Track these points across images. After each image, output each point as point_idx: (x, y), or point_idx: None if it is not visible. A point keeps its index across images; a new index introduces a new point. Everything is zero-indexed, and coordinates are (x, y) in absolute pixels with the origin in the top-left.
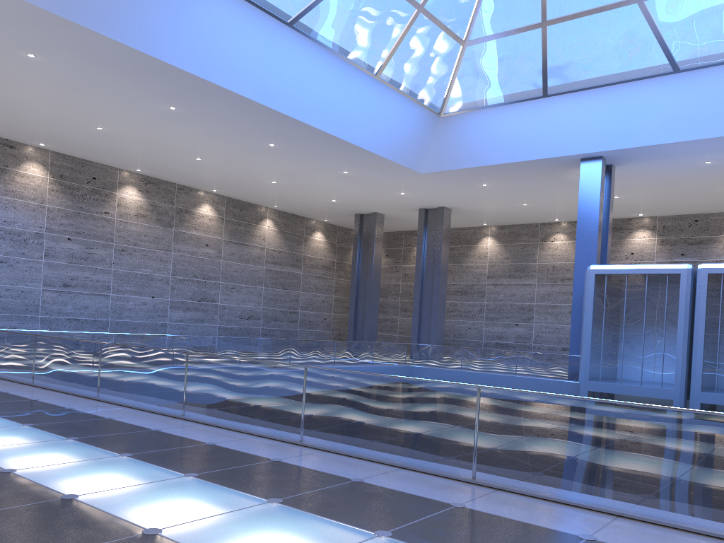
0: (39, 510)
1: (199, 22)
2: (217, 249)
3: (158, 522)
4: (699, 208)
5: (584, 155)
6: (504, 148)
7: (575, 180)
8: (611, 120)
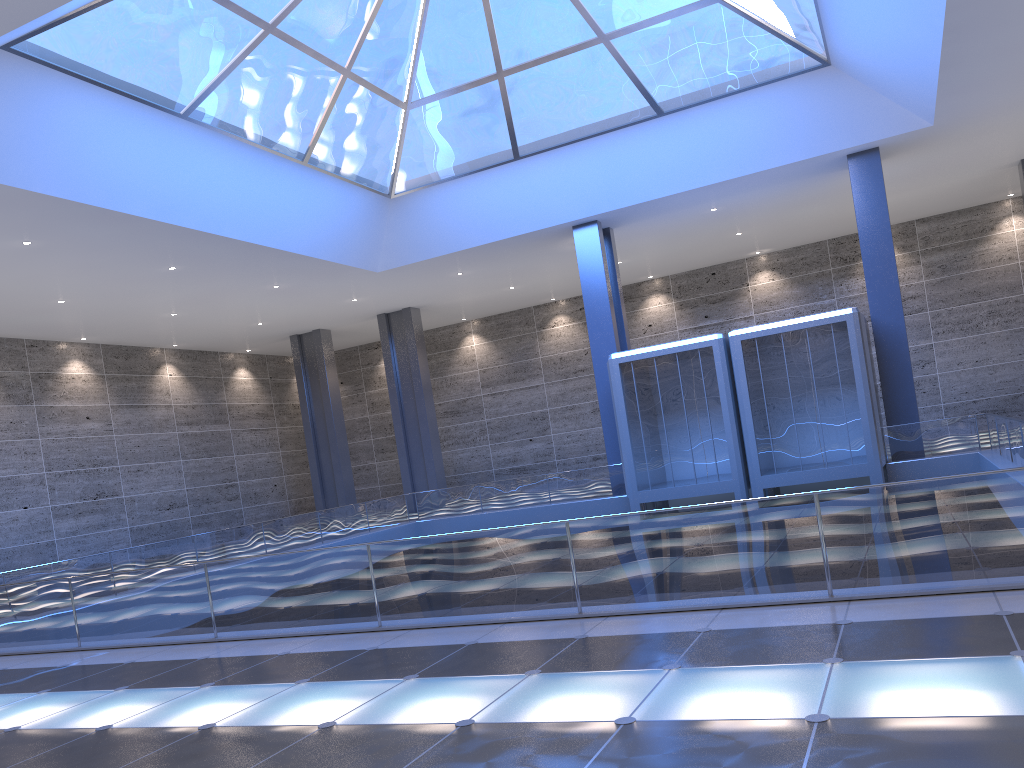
0: (196, 741)
1: (62, 131)
2: (104, 420)
3: (323, 718)
4: (714, 259)
5: (575, 221)
6: (479, 227)
7: (569, 251)
8: (600, 177)
